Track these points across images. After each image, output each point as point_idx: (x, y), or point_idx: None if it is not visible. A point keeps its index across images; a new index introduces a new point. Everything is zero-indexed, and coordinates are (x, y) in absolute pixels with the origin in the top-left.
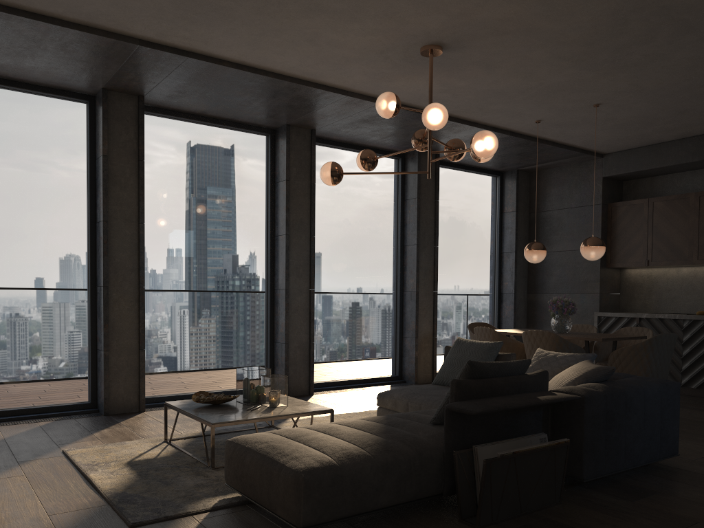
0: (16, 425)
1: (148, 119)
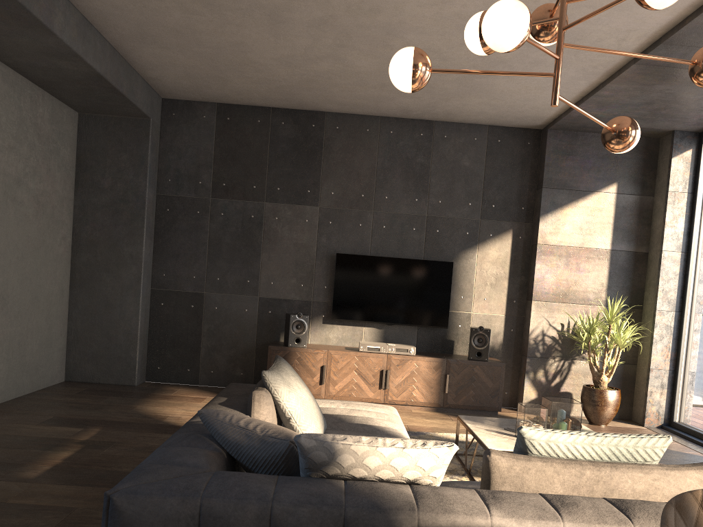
0: (682, 447)
1: None
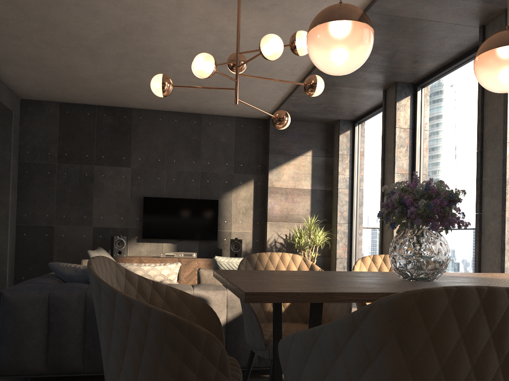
0: None
1: (423, 90)
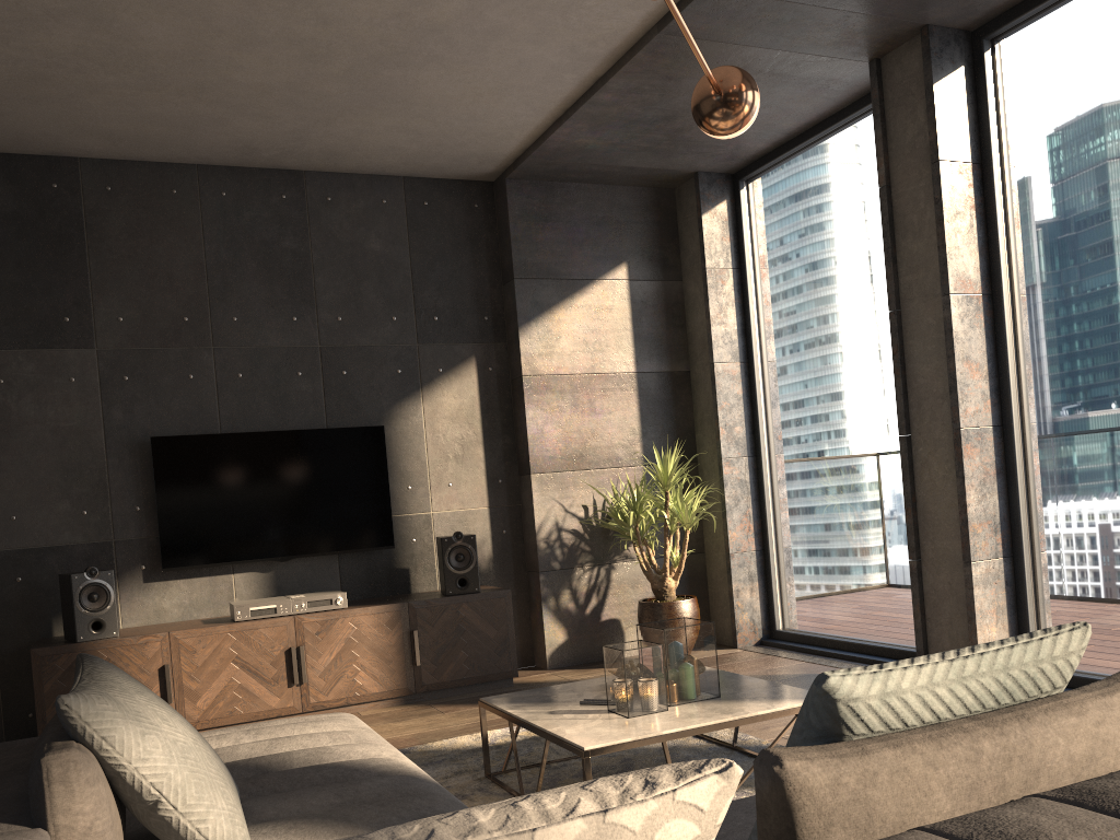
0: (813, 666)
1: (1002, 47)
